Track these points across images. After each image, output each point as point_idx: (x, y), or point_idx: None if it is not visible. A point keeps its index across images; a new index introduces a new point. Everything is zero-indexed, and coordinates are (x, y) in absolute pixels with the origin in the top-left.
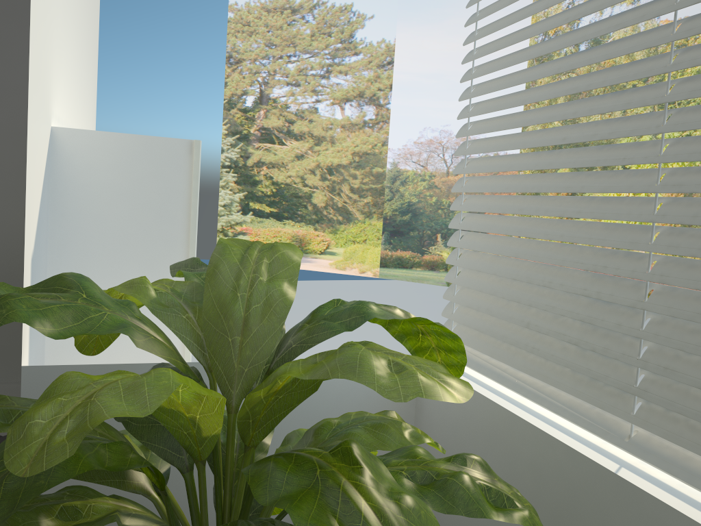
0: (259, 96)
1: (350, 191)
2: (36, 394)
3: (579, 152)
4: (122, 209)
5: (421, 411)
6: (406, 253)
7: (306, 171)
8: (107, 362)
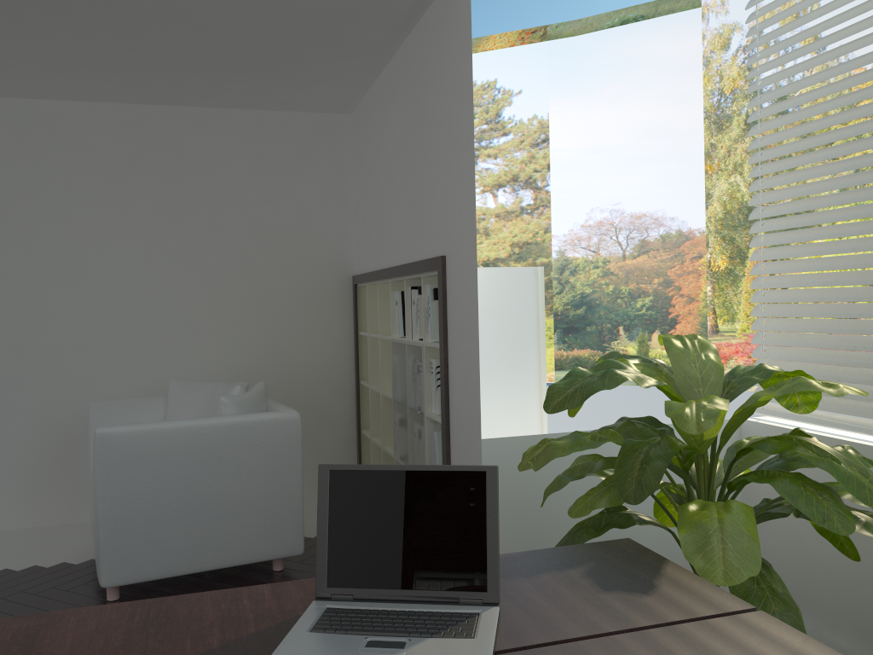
0: None
1: None
2: (491, 459)
3: (866, 257)
4: (492, 324)
5: None
6: (585, 351)
7: None
8: None
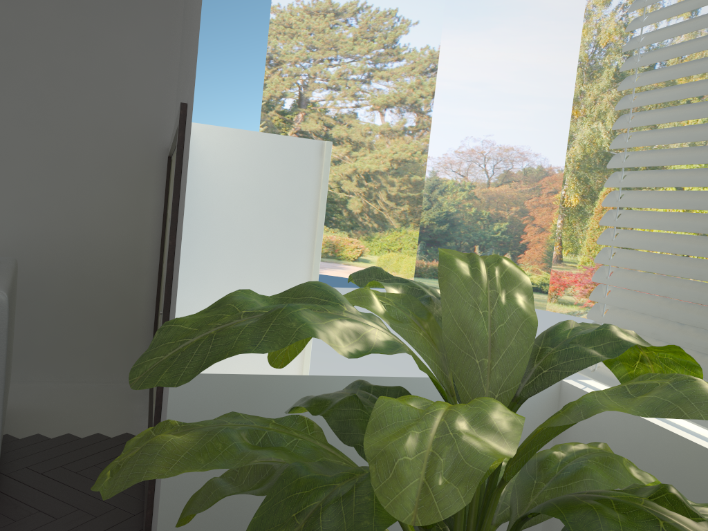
0: (298, 99)
1: (387, 198)
2: (183, 404)
3: None
4: (250, 210)
5: (563, 437)
6: None
7: (342, 176)
8: (226, 370)
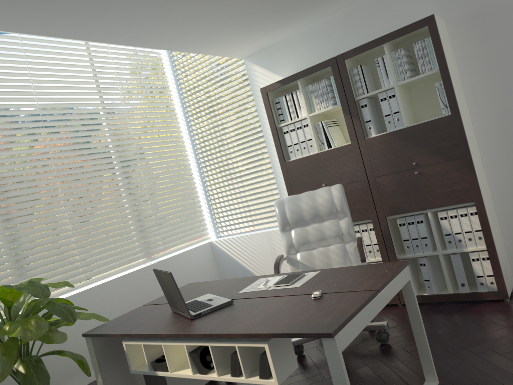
0: None
1: None
2: None
3: None
4: None
5: None
6: None
7: None
8: None
